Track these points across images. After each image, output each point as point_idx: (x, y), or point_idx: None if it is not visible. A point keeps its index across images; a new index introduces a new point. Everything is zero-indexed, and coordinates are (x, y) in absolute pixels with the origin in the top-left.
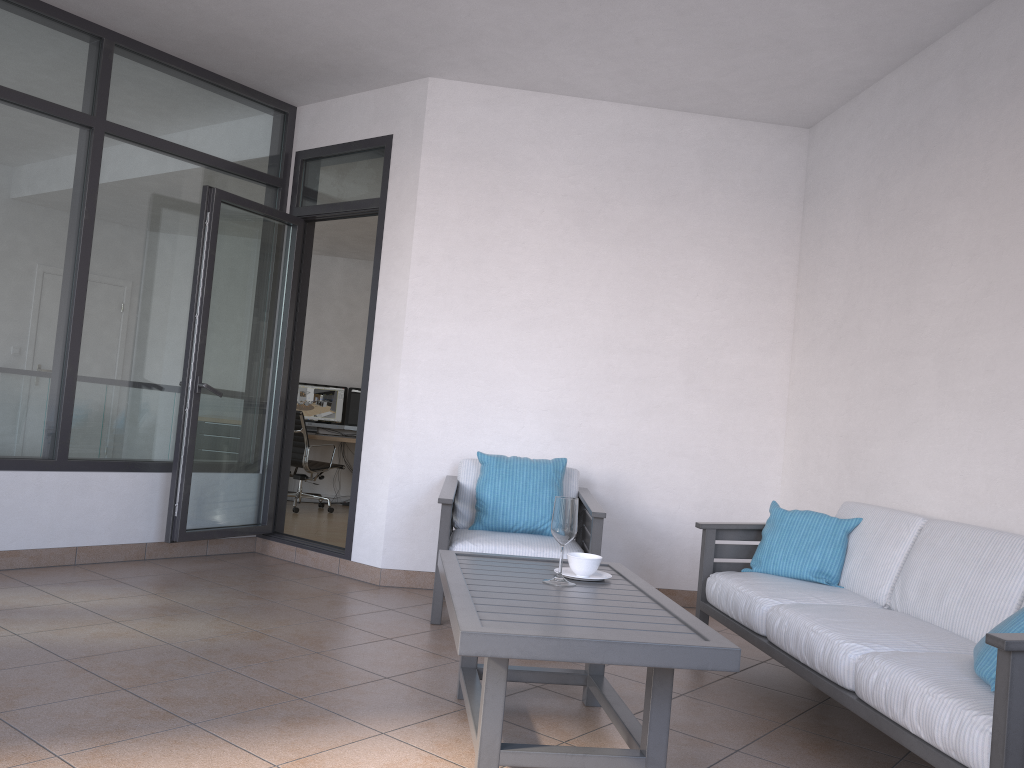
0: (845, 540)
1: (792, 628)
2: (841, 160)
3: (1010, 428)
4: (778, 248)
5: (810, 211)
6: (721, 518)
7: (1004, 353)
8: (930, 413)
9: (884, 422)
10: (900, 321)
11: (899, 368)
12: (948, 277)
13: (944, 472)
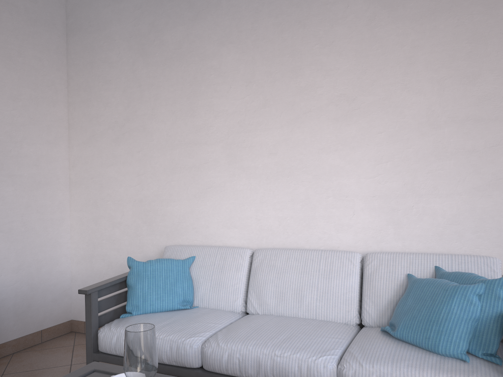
0: (190, 273)
1: (249, 358)
2: (107, 8)
3: (294, 187)
4: (53, 66)
5: (76, 42)
6: (34, 274)
7: (284, 143)
8: (223, 181)
9: (179, 189)
10: (186, 122)
11: (189, 153)
12: (228, 95)
13: (241, 217)
